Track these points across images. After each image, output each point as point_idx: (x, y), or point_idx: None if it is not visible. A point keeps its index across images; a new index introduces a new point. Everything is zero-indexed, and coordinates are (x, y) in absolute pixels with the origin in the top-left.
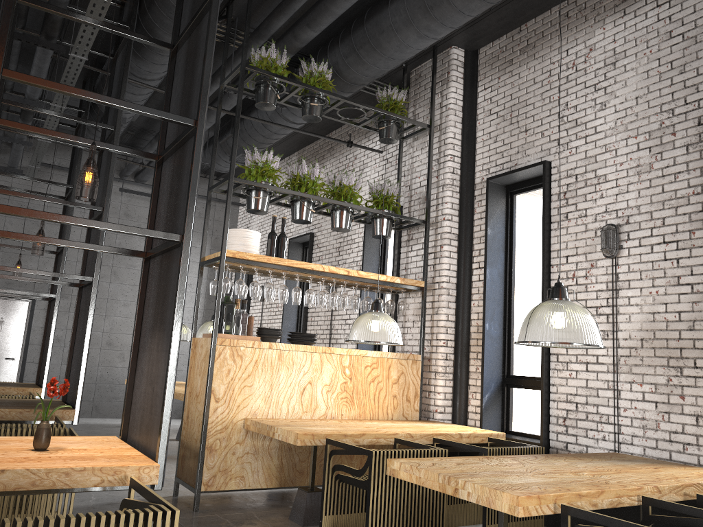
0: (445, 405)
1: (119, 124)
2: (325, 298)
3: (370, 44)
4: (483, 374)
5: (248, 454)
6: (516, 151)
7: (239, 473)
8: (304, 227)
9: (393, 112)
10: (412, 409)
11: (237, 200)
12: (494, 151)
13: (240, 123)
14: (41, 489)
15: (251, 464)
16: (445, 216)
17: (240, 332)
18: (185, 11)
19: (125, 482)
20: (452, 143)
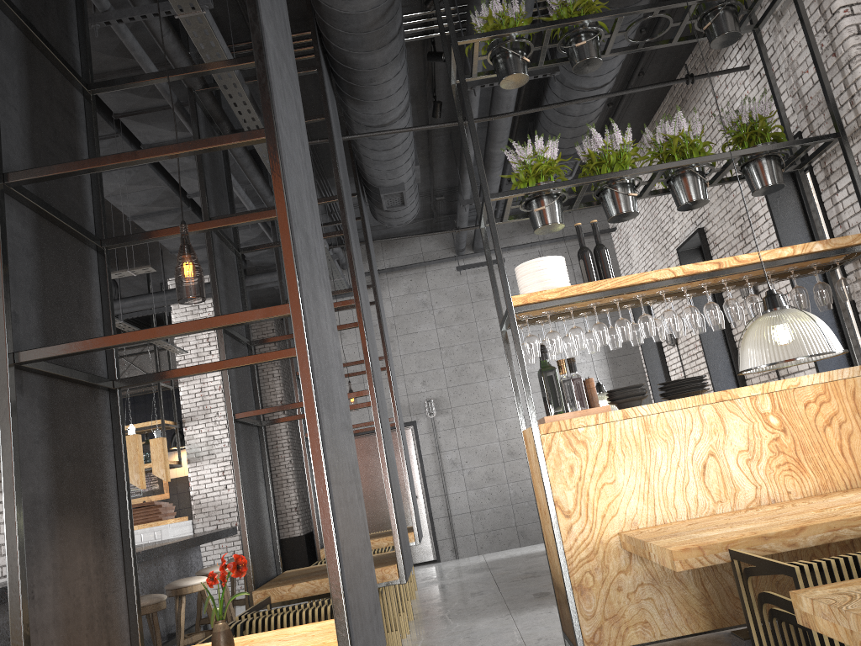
0: None
1: (339, 190)
2: (695, 316)
3: None
4: None
5: (643, 586)
6: None
7: (639, 618)
8: (689, 225)
9: None
10: None
11: (605, 226)
12: None
13: (537, 125)
14: None
15: (653, 600)
16: None
17: (578, 406)
18: None
19: None
20: None
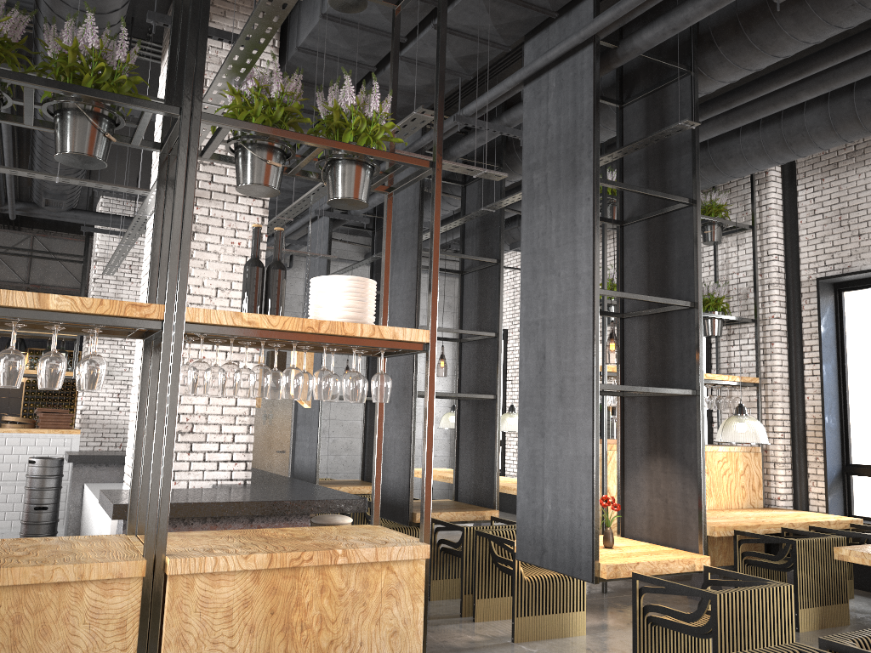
0: (787, 492)
1: (502, 258)
2: None
3: (713, 166)
4: (826, 464)
5: None
6: (849, 253)
7: None
8: None
9: (714, 214)
10: (757, 497)
11: None
12: (822, 252)
13: None
14: (656, 574)
15: None
16: (773, 314)
17: (615, 436)
18: (630, 193)
19: (694, 568)
20: (776, 243)
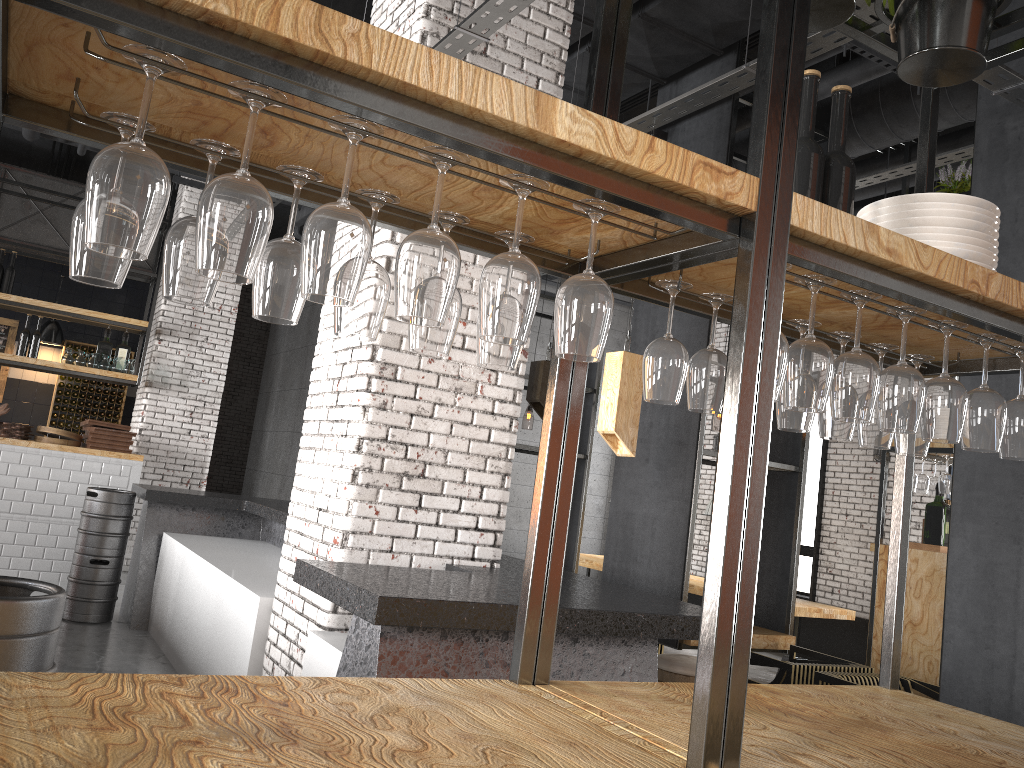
0: None
1: None
2: None
3: None
4: None
5: None
6: None
7: None
8: None
9: None
10: None
11: None
12: None
13: None
14: None
15: None
16: None
17: None
18: None
19: None
20: None
